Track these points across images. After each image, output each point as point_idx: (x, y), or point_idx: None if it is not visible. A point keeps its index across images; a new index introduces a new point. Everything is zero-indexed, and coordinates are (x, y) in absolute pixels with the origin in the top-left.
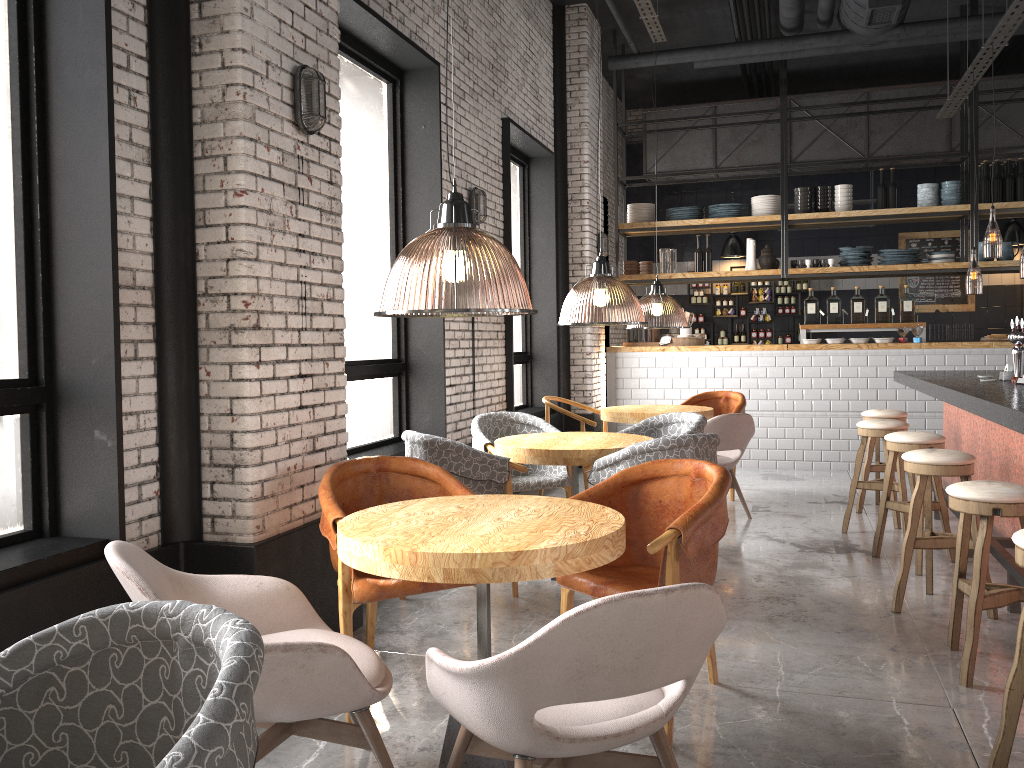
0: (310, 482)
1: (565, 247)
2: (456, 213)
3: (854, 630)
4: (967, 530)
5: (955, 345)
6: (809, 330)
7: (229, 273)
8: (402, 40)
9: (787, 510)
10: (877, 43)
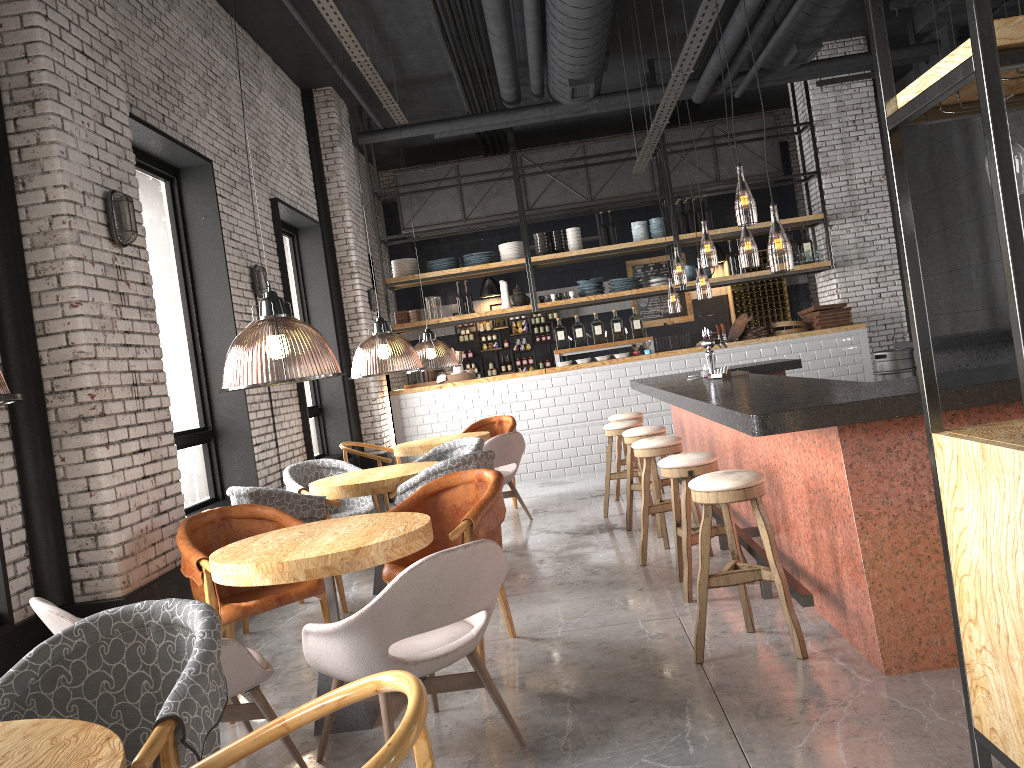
0: (159, 540)
1: (340, 306)
2: (274, 307)
3: (613, 583)
4: (677, 491)
5: (677, 352)
6: (562, 354)
7: (73, 372)
8: (178, 146)
9: (561, 508)
10: (582, 110)
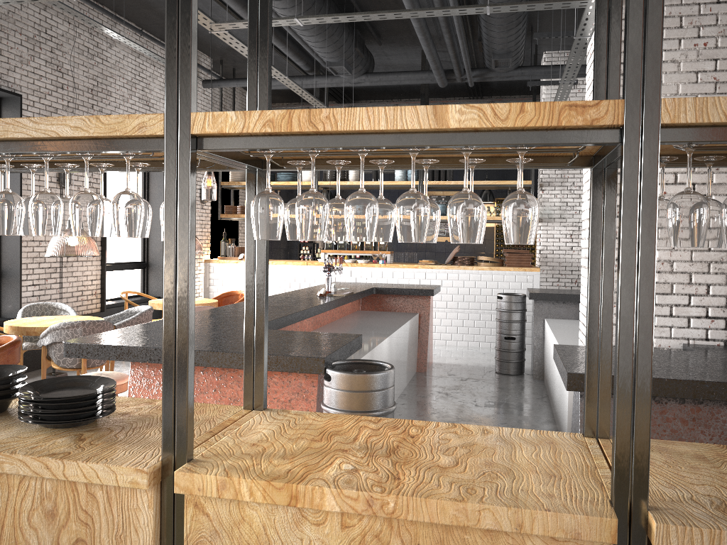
0: None
1: None
2: None
3: None
4: None
5: (399, 266)
6: (326, 253)
7: None
8: None
9: None
10: (357, 82)
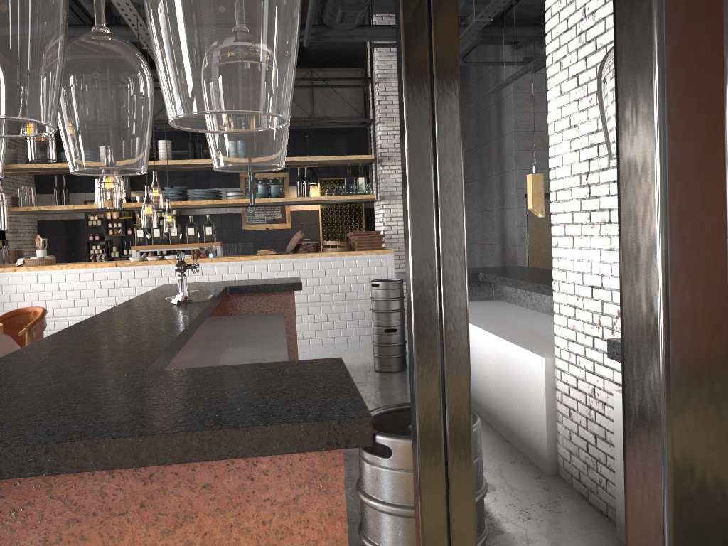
0: None
1: None
2: None
3: None
4: None
5: (235, 259)
6: (139, 250)
7: None
8: None
9: None
10: None
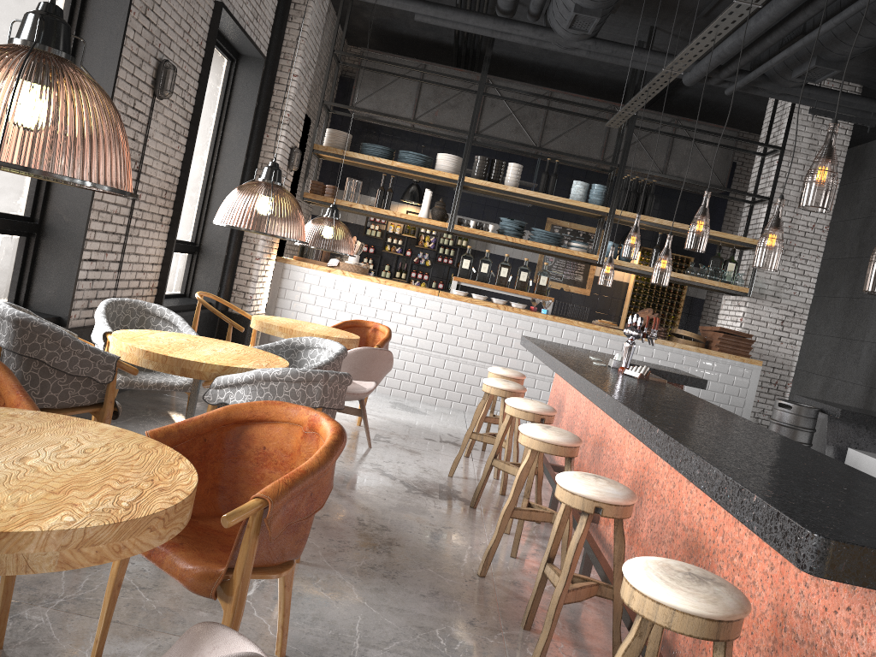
0: None
1: (257, 151)
2: (44, 31)
3: (439, 594)
4: (565, 519)
5: (573, 322)
6: (460, 283)
7: None
8: None
9: (405, 444)
10: (571, 48)
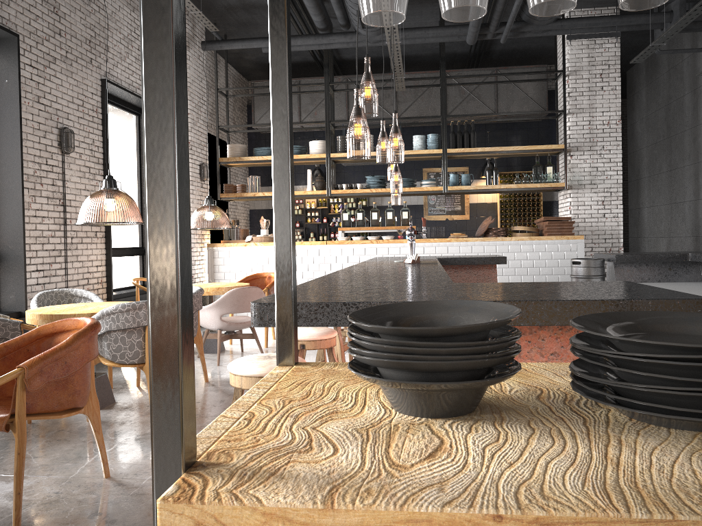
0: None
1: None
2: None
3: None
4: None
5: (430, 240)
6: (344, 231)
7: None
8: None
9: None
10: (377, 41)
